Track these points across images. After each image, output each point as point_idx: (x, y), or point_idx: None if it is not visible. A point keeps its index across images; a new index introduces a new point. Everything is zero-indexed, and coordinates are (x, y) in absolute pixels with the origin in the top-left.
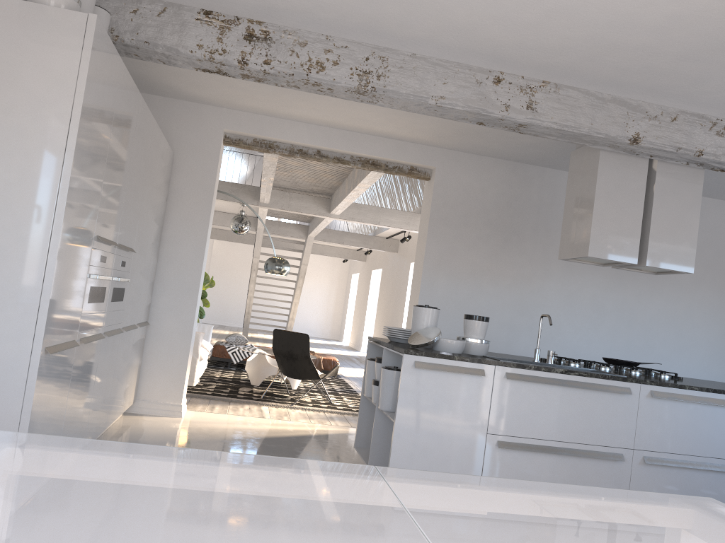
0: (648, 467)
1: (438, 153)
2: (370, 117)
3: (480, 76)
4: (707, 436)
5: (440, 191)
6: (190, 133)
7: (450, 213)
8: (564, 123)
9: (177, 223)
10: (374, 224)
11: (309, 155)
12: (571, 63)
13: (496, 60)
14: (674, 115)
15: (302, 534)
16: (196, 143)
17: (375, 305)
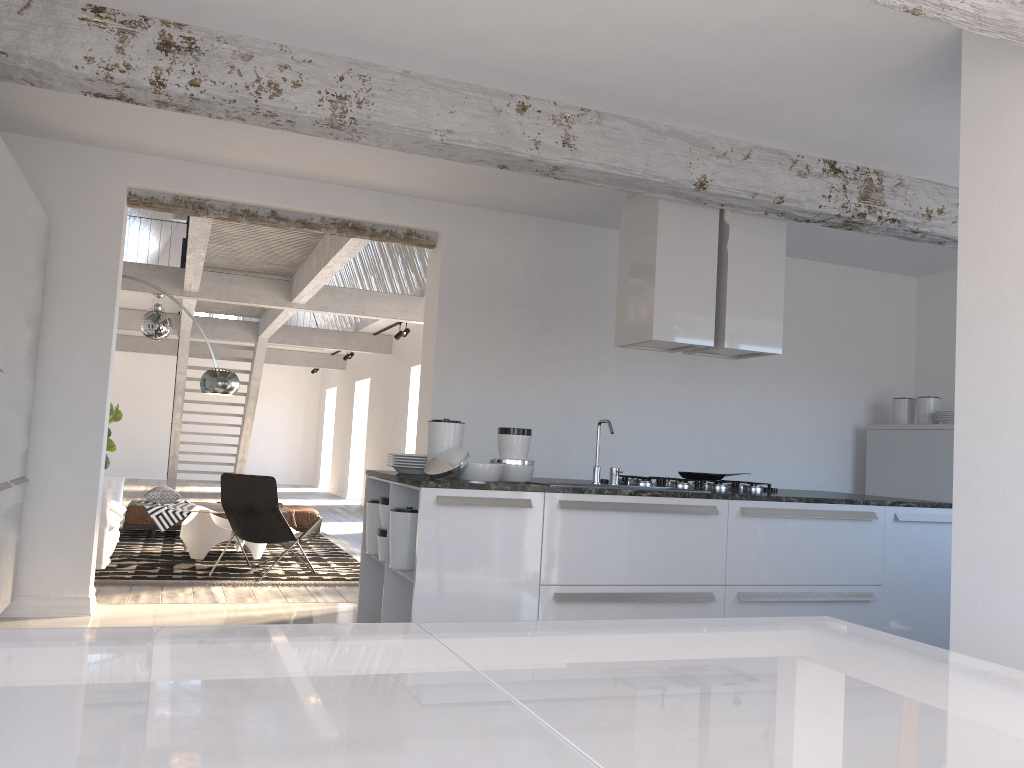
0: (744, 606)
1: (445, 210)
2: (347, 160)
3: (499, 102)
4: (811, 558)
5: (451, 263)
6: (73, 190)
7: (467, 293)
8: (612, 164)
9: (62, 325)
10: (356, 314)
11: (259, 218)
12: (617, 84)
13: (519, 80)
14: (747, 151)
15: (346, 704)
16: (85, 205)
17: (364, 431)
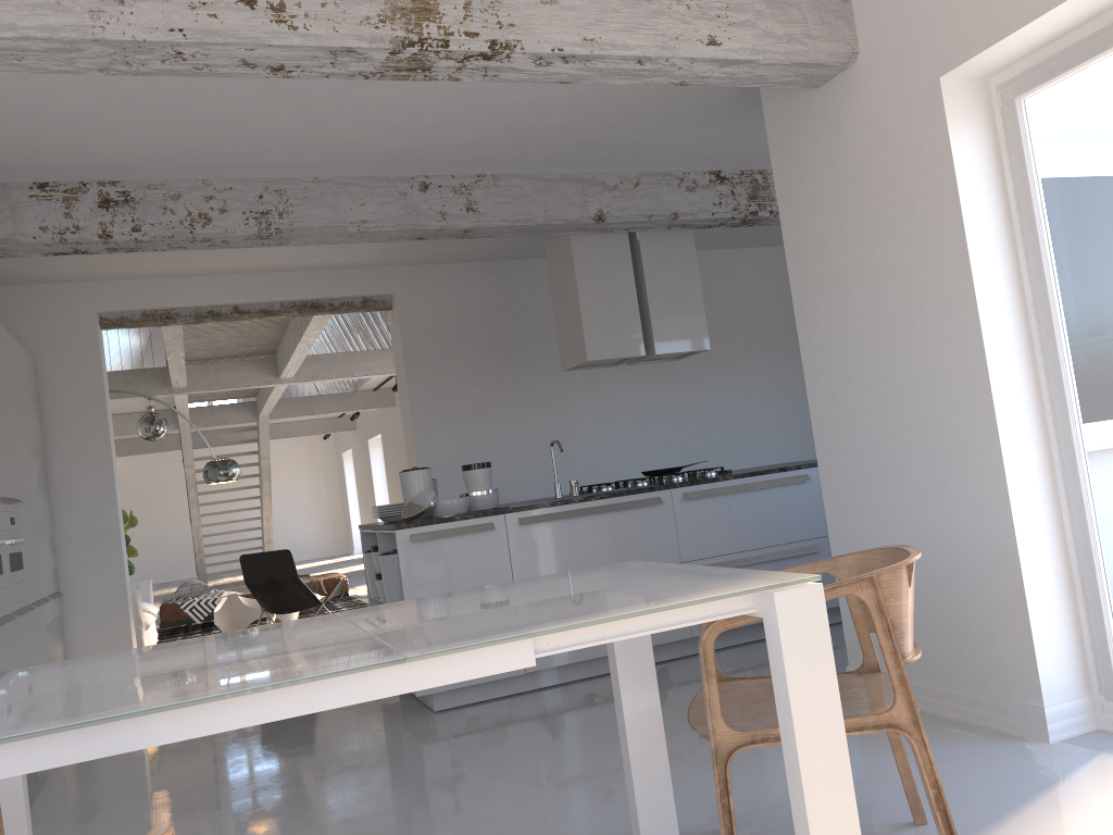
0: None
1: (393, 273)
2: (290, 251)
3: (403, 186)
4: (756, 525)
5: (409, 321)
6: (50, 326)
7: (429, 345)
8: (515, 218)
9: (65, 450)
10: (346, 377)
11: (224, 316)
12: (499, 153)
13: (415, 166)
14: (635, 180)
15: (268, 647)
16: (63, 338)
17: (386, 488)
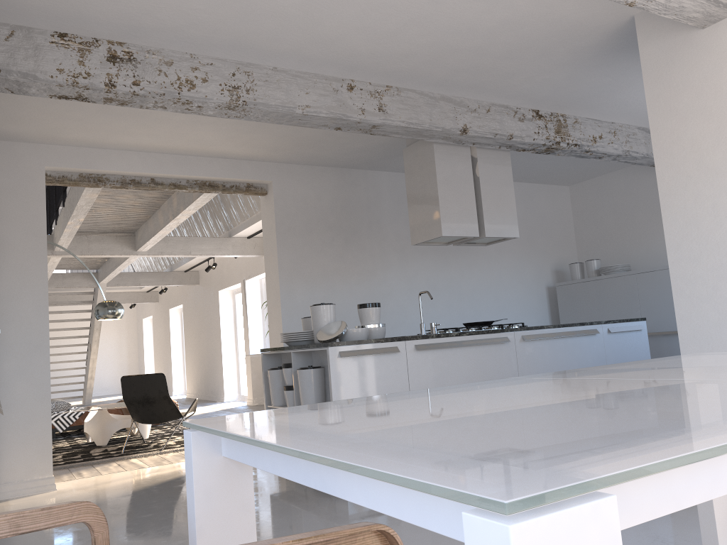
0: None
1: (272, 168)
2: (210, 137)
3: (335, 85)
4: (566, 363)
5: (281, 204)
6: (5, 175)
7: (294, 223)
8: (410, 121)
9: (9, 275)
10: (185, 255)
11: (143, 185)
12: (414, 67)
13: (350, 69)
14: (487, 107)
15: (592, 389)
16: (15, 185)
17: (180, 344)
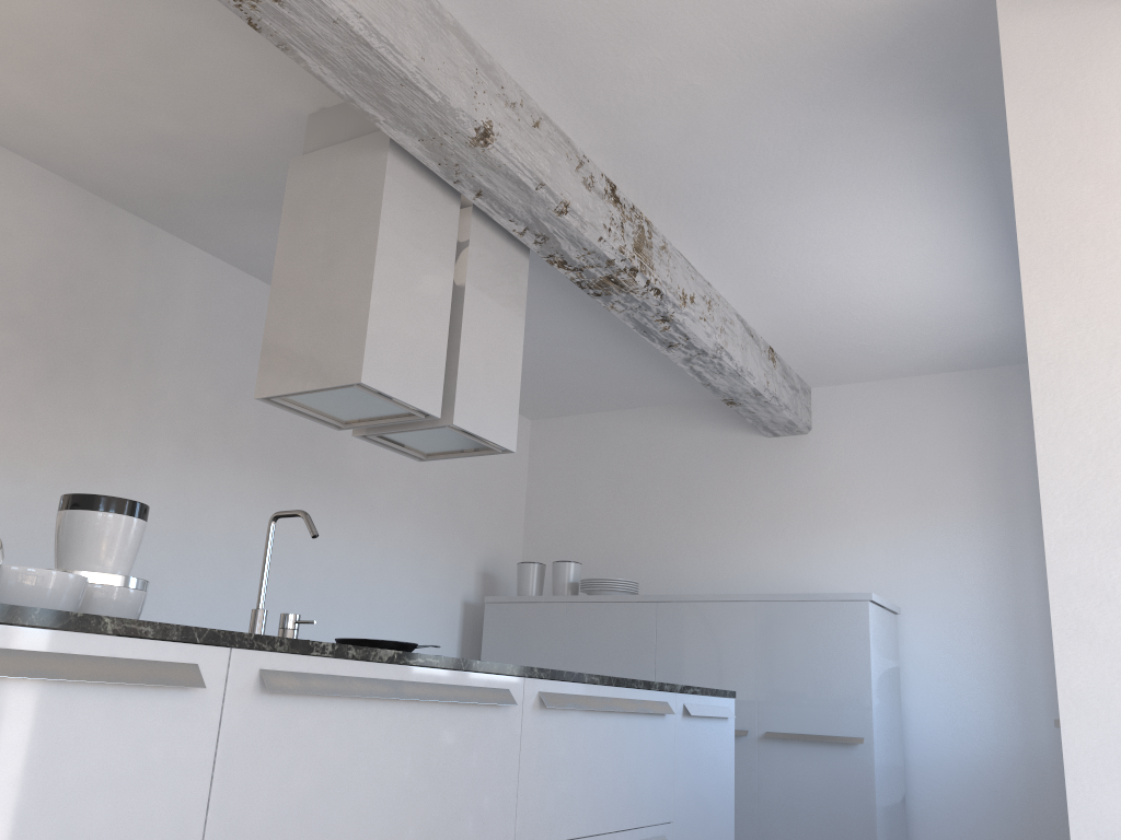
0: None
1: None
2: None
3: None
4: (610, 785)
5: None
6: None
7: None
8: (377, 26)
9: None
10: None
11: None
12: None
13: None
14: (537, 117)
15: None
16: None
17: None
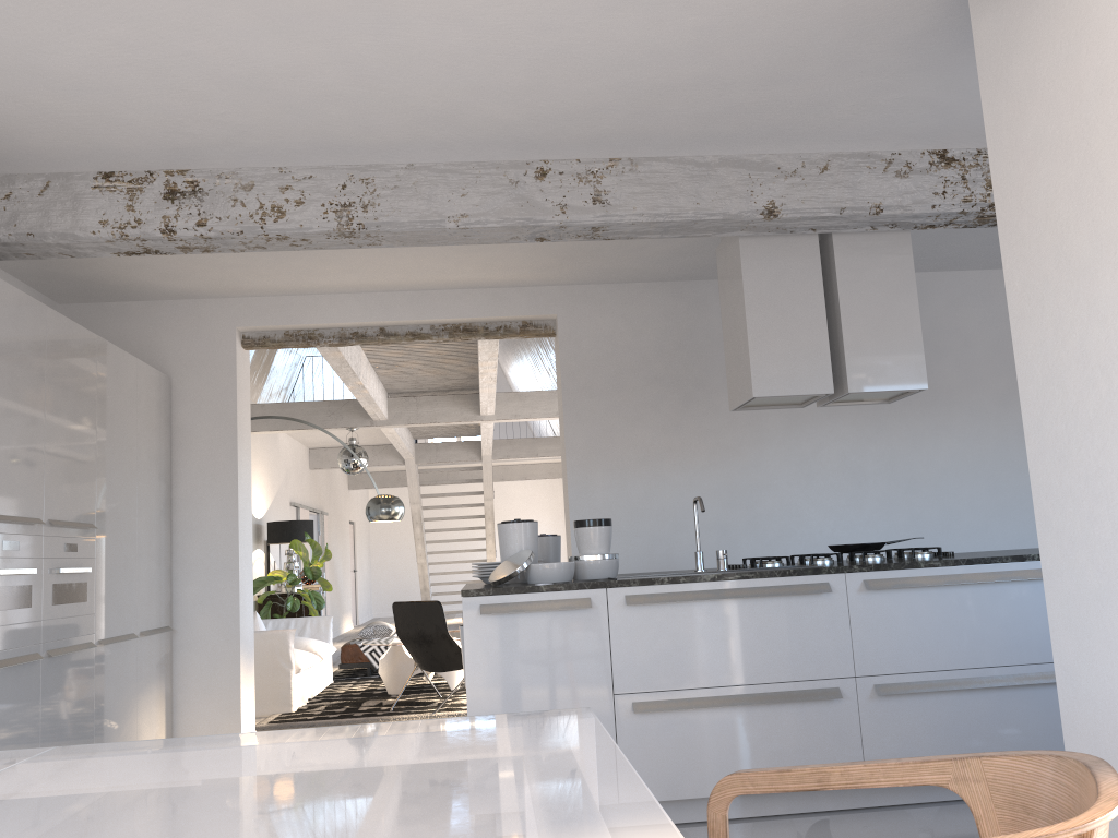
0: (885, 701)
1: (557, 294)
2: (429, 264)
3: (514, 173)
4: (974, 635)
5: (571, 348)
6: (189, 343)
7: (592, 377)
8: (655, 211)
9: (192, 474)
10: (550, 417)
11: (369, 338)
12: (626, 125)
13: (525, 146)
14: (823, 163)
15: None
16: (200, 356)
17: None
